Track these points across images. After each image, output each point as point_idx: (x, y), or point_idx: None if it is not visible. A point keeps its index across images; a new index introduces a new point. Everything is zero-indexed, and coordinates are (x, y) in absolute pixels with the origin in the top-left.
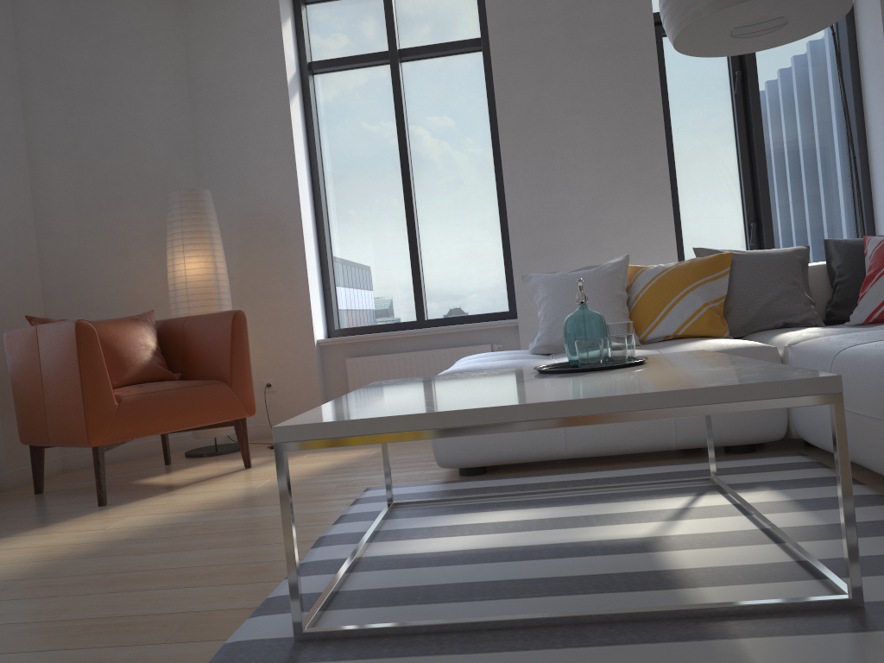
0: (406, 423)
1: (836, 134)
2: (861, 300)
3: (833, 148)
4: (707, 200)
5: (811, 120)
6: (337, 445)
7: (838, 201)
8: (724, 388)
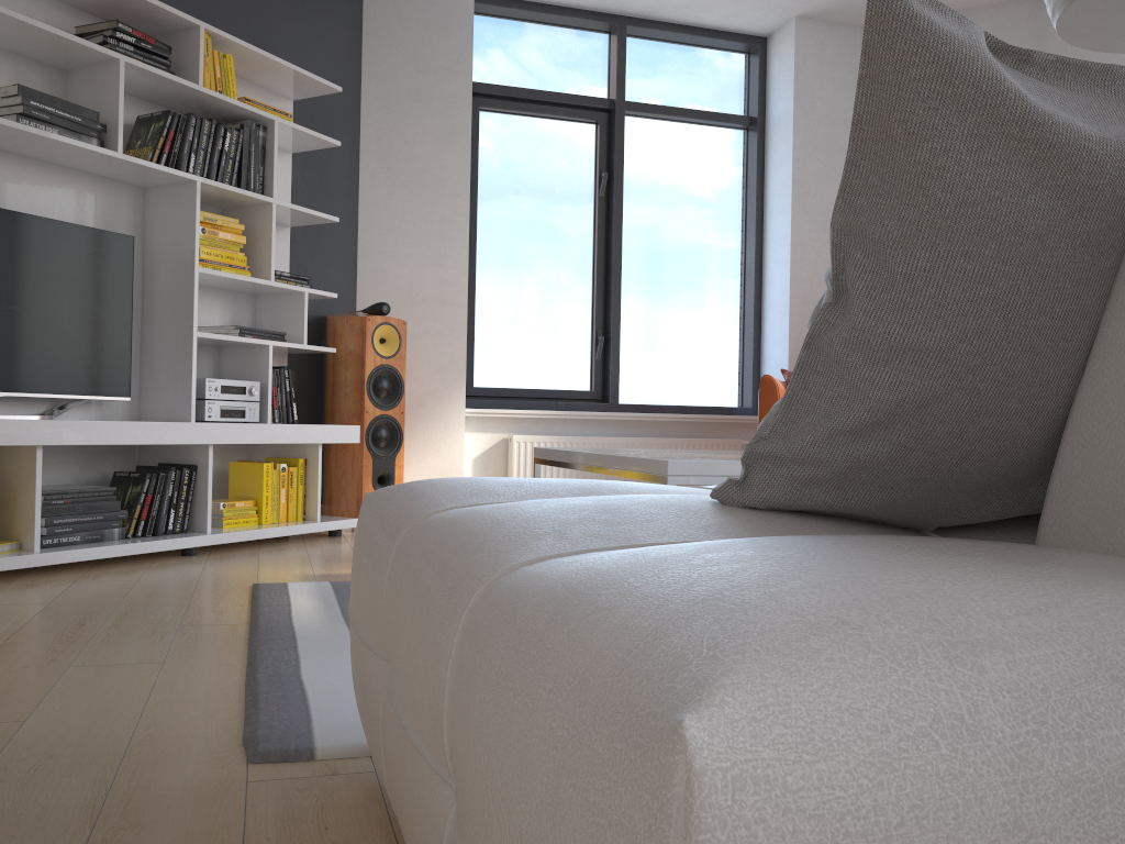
0: (557, 455)
1: None
2: None
3: None
4: None
5: None
6: (544, 463)
7: None
8: (632, 459)
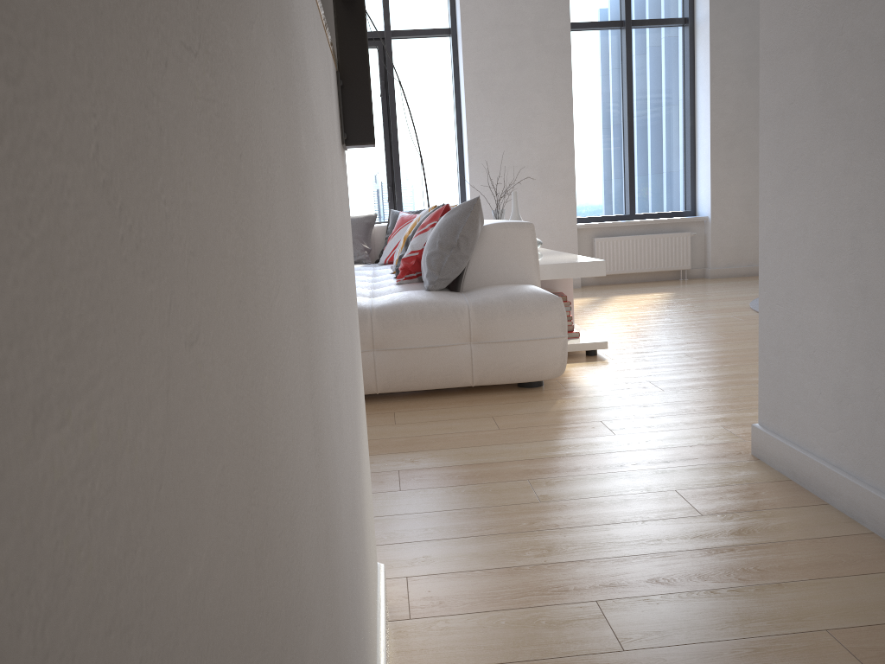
0: None
1: (448, 129)
2: (384, 250)
3: (445, 139)
4: (363, 169)
5: (432, 118)
6: None
7: (447, 175)
8: None
